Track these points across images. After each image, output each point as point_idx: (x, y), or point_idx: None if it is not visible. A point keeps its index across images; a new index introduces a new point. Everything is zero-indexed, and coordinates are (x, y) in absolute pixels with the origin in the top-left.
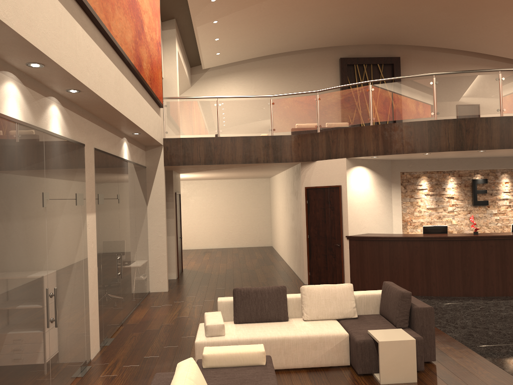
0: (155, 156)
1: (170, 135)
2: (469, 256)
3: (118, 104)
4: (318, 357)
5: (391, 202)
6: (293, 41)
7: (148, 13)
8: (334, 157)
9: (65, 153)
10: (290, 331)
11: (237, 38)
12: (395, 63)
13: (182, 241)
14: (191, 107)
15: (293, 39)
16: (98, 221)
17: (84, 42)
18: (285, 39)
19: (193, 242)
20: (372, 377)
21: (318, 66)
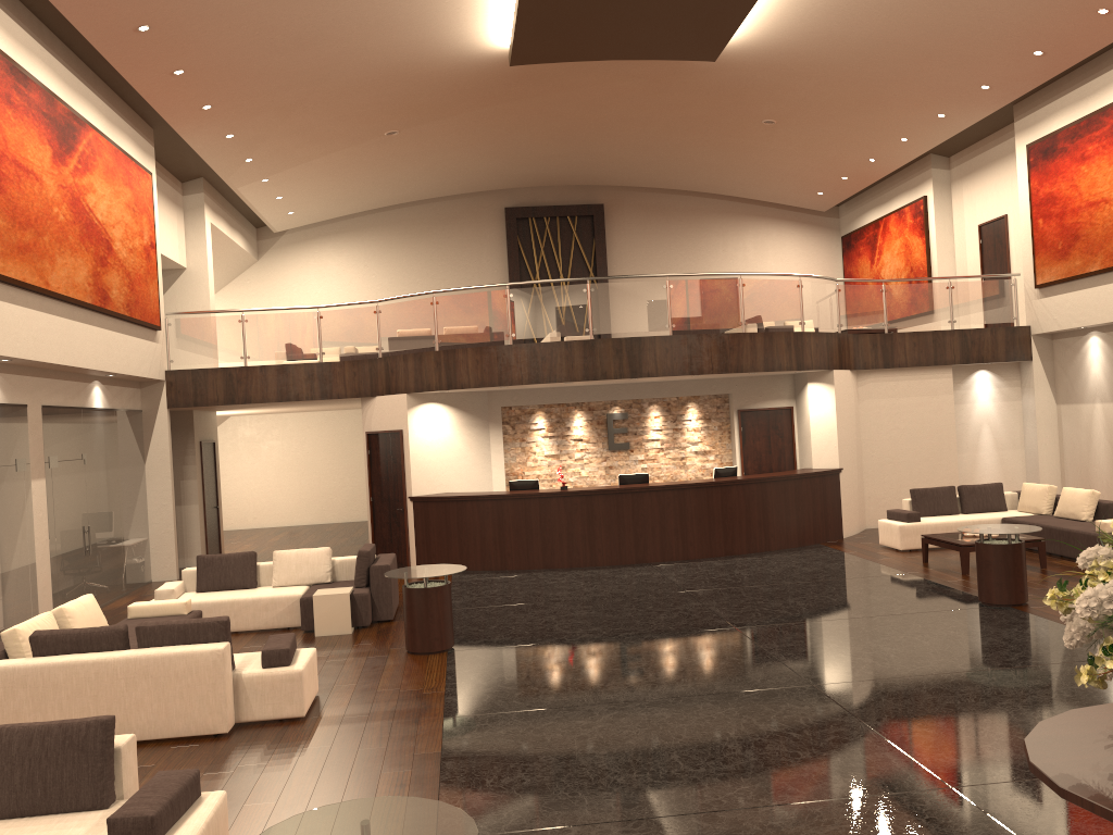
0: (155, 395)
1: (177, 364)
2: (550, 518)
3: (66, 357)
4: (270, 619)
5: (489, 448)
6: (415, 188)
7: (123, 221)
8: (394, 392)
9: (1, 419)
10: (246, 594)
11: (314, 193)
12: (595, 215)
13: (219, 512)
14: (205, 325)
15: (414, 186)
16: (50, 487)
17: (13, 316)
18: (399, 188)
19: (268, 516)
20: (315, 633)
21: (470, 222)
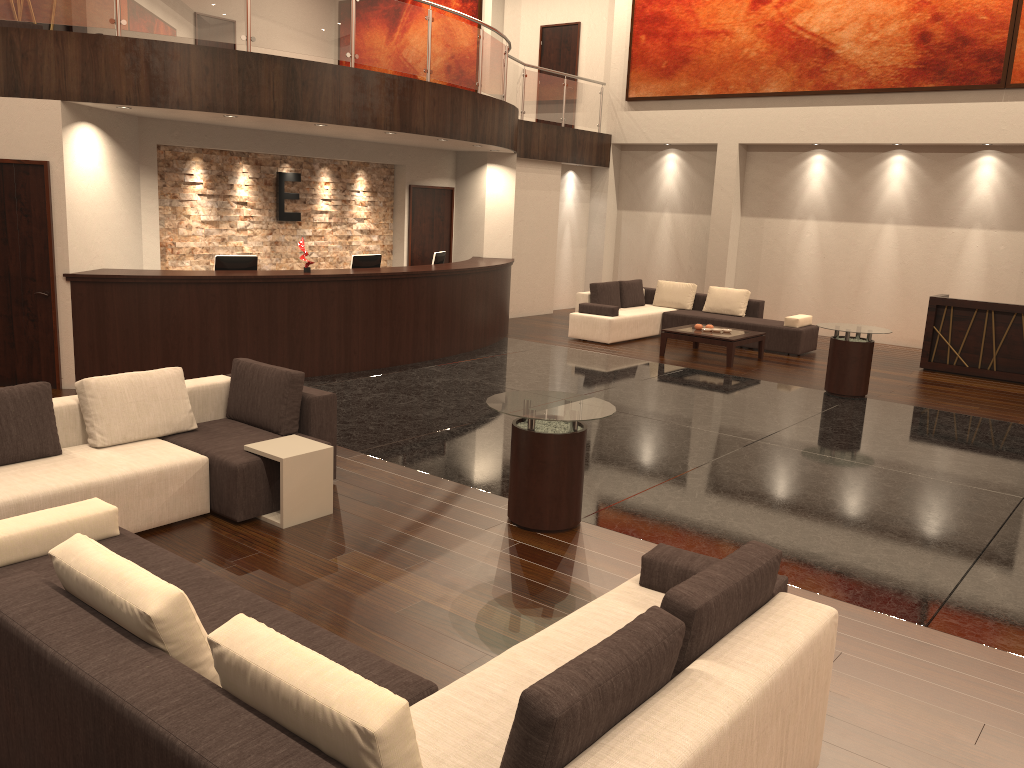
0: None
1: None
2: (301, 311)
3: None
4: (156, 510)
5: (140, 205)
6: None
7: None
8: (29, 95)
9: None
10: (92, 470)
11: None
12: None
13: None
14: None
15: None
16: None
17: None
18: None
19: None
20: (261, 522)
21: None
